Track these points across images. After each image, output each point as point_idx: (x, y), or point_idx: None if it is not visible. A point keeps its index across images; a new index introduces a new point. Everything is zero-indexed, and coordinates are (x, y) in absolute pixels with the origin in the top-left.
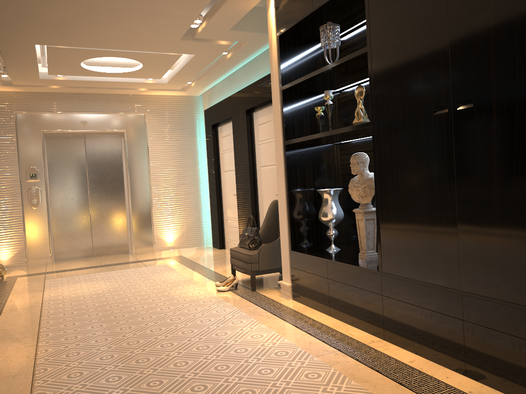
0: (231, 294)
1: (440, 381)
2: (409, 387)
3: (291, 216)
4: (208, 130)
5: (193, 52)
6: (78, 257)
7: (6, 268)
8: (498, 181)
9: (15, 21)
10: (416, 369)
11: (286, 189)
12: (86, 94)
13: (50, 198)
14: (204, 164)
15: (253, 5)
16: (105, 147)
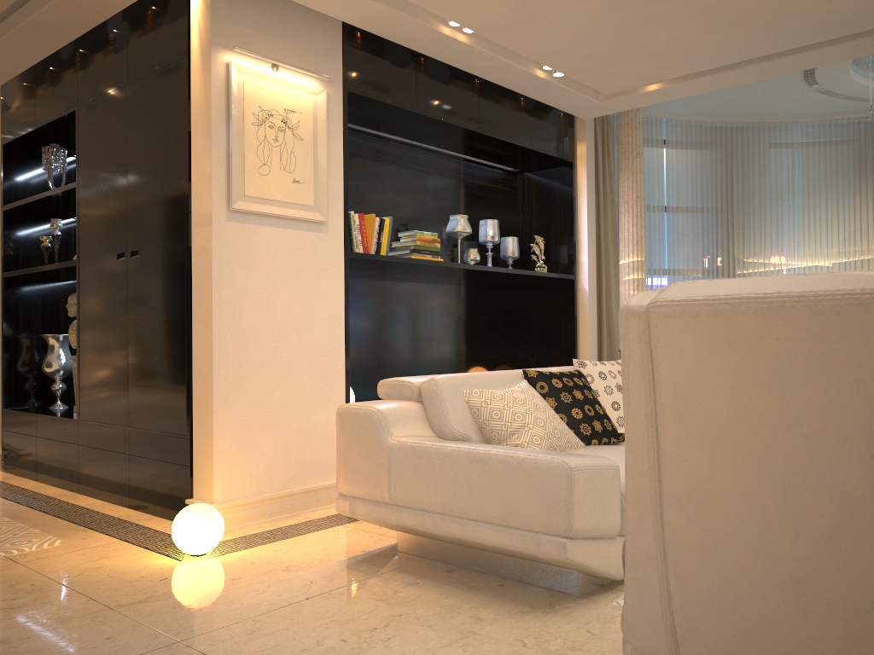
0: None
1: (101, 512)
2: (64, 518)
3: (7, 366)
4: None
5: None
6: None
7: None
8: (151, 324)
9: None
10: (87, 508)
11: (2, 332)
12: None
13: None
14: None
15: None
16: None
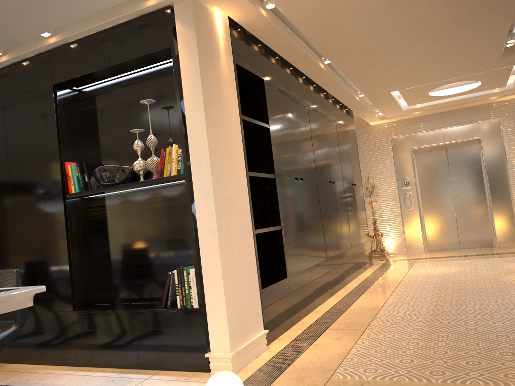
0: None
1: None
2: None
3: None
4: None
5: None
6: (447, 248)
7: (392, 254)
8: None
9: (372, 84)
10: None
11: None
12: (443, 112)
13: (421, 201)
14: None
15: None
16: (464, 154)
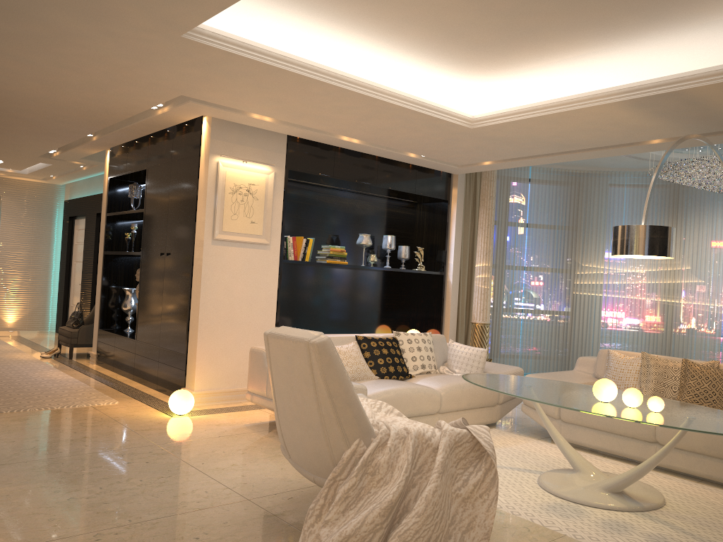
0: (51, 359)
1: (142, 391)
2: (122, 392)
3: (102, 304)
4: (66, 220)
5: (51, 163)
6: None
7: None
8: (173, 293)
9: None
10: (135, 388)
11: (101, 285)
12: None
13: None
14: (58, 251)
15: (94, 153)
16: None
